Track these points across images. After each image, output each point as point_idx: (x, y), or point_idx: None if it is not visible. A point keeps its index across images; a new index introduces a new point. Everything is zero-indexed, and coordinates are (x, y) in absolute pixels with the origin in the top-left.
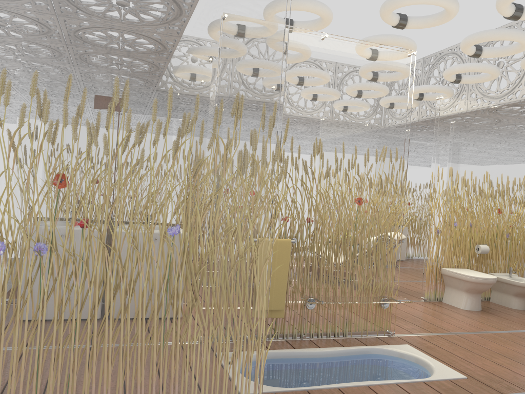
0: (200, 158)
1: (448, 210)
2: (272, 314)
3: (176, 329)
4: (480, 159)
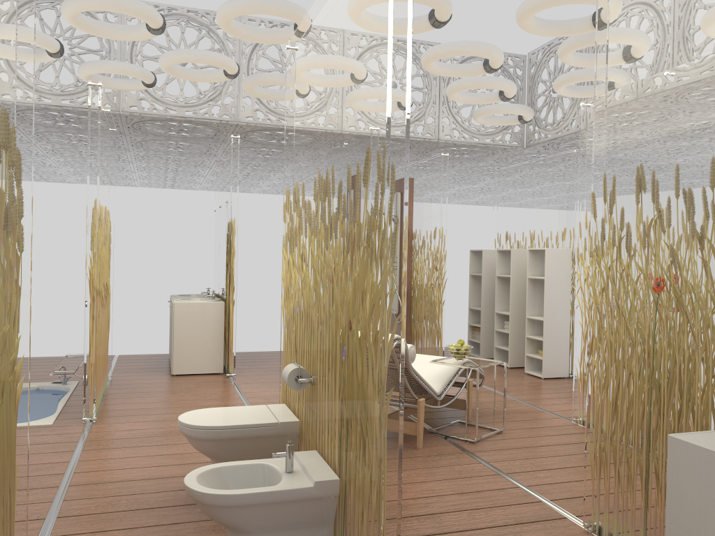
0: None
1: (289, 277)
2: None
3: None
4: (310, 146)
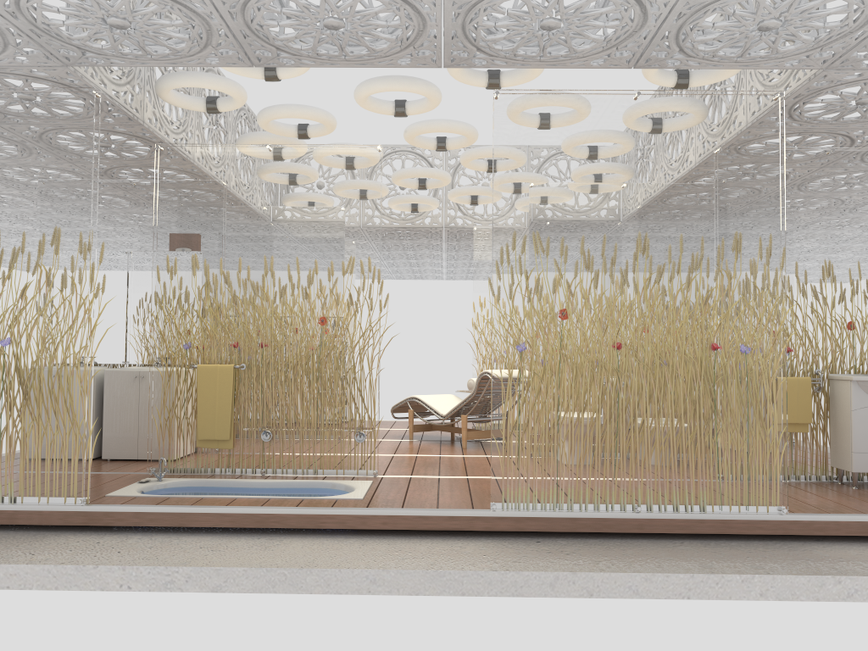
0: (21, 282)
1: None
2: (219, 445)
3: (8, 422)
4: None
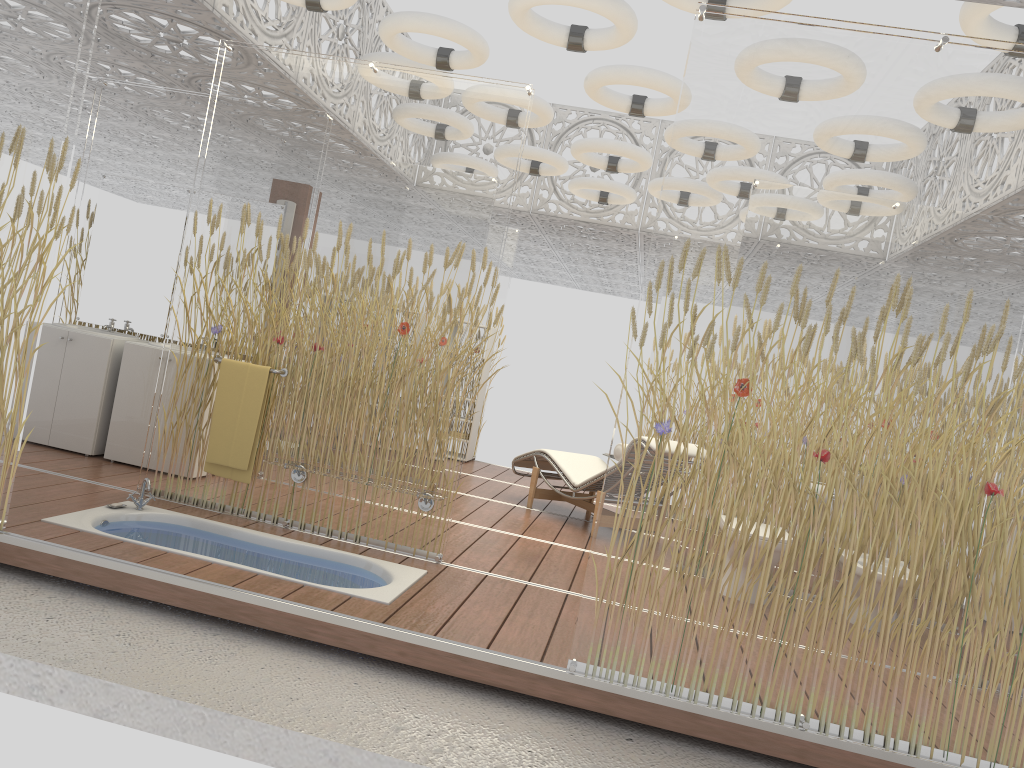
0: None
1: None
2: (233, 475)
3: None
4: None
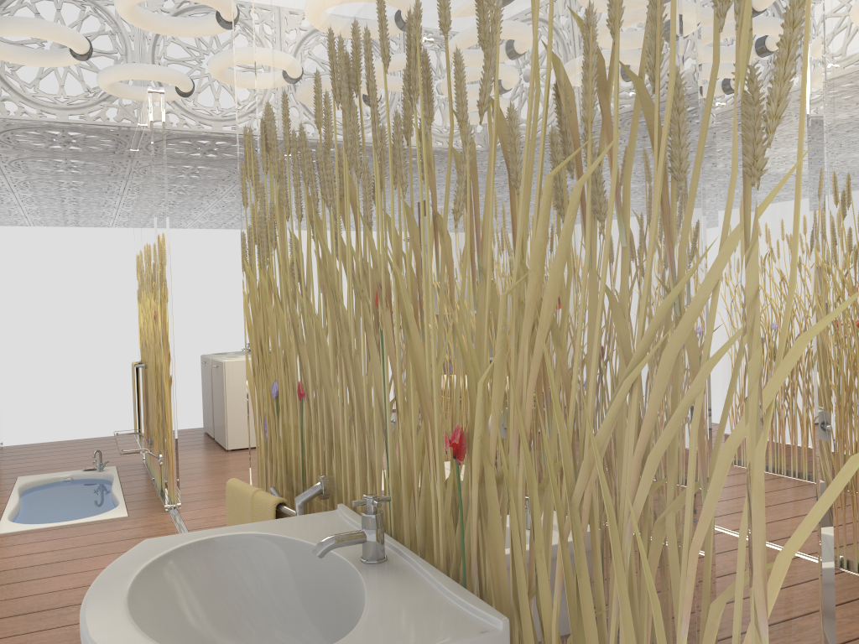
0: None
1: None
2: None
3: None
4: None
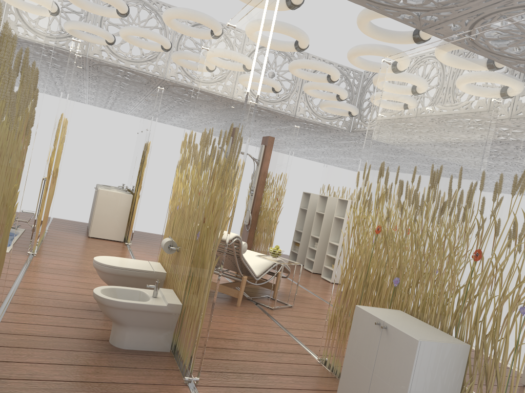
0: None
1: (177, 187)
2: None
3: None
4: (203, 112)
